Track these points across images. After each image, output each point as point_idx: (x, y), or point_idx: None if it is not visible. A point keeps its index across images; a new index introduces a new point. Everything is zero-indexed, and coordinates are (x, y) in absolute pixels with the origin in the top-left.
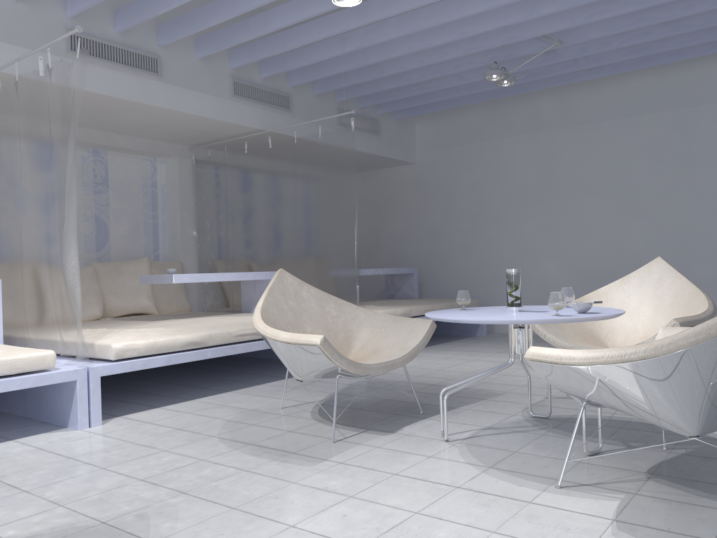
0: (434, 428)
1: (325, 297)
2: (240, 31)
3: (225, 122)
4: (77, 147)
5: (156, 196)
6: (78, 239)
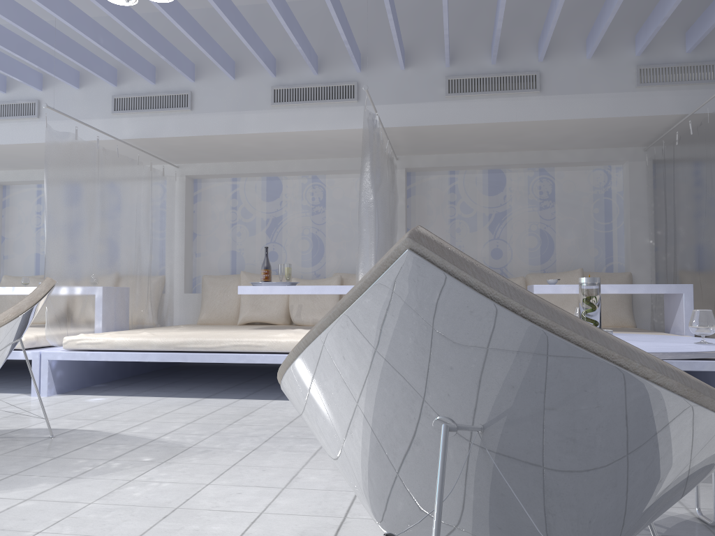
0: None
1: None
2: (601, 19)
3: (628, 117)
4: (523, 169)
5: (610, 205)
6: (522, 253)
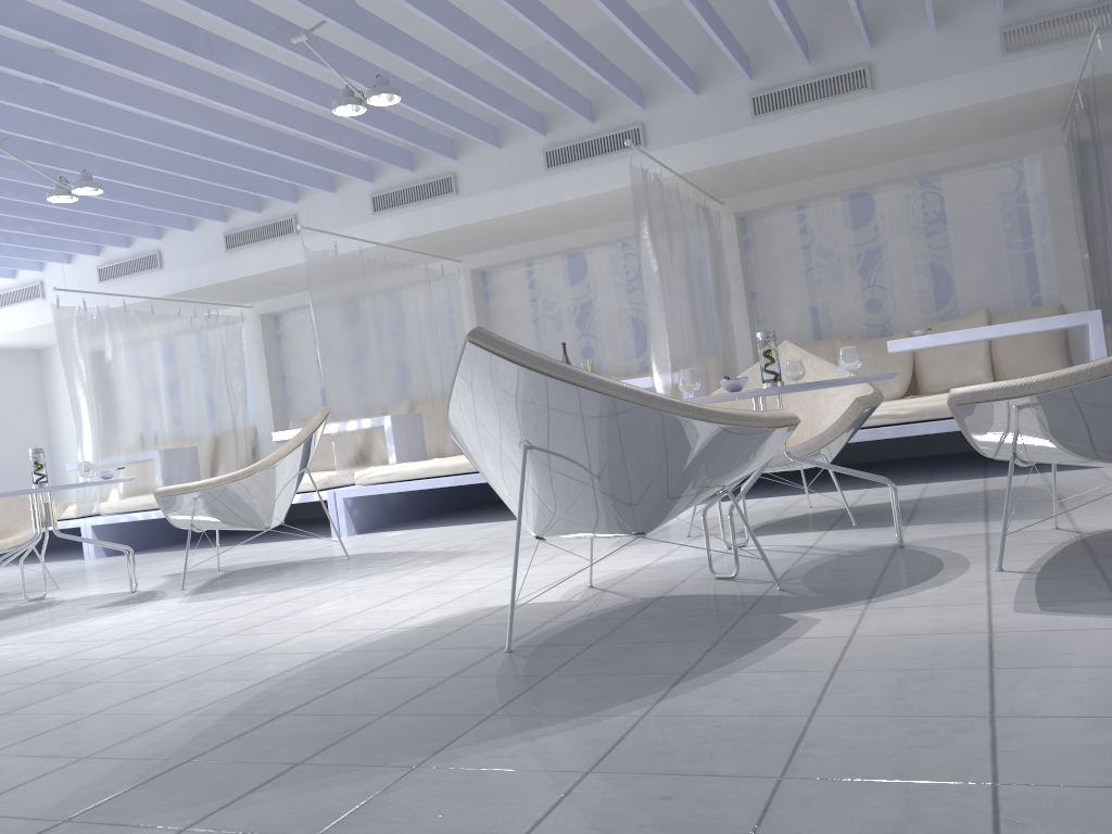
0: (782, 539)
1: (830, 370)
2: None
3: (997, 100)
4: (896, 185)
5: (1027, 214)
6: (909, 299)
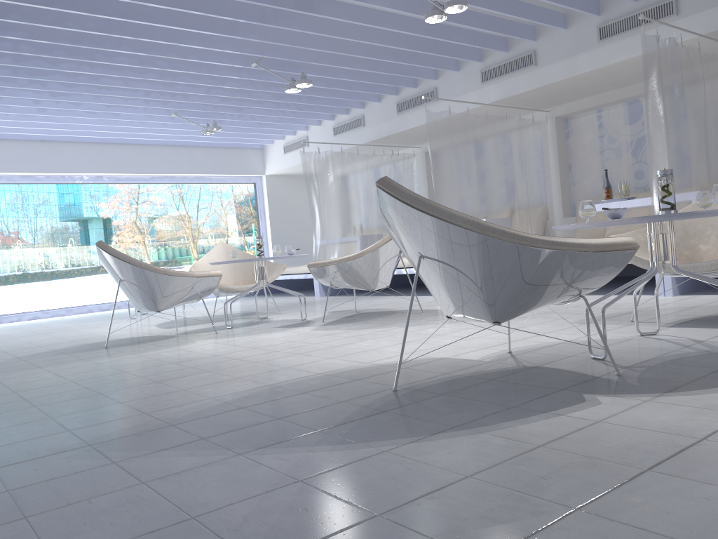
0: (691, 332)
1: None
2: None
3: None
4: None
5: None
6: None
